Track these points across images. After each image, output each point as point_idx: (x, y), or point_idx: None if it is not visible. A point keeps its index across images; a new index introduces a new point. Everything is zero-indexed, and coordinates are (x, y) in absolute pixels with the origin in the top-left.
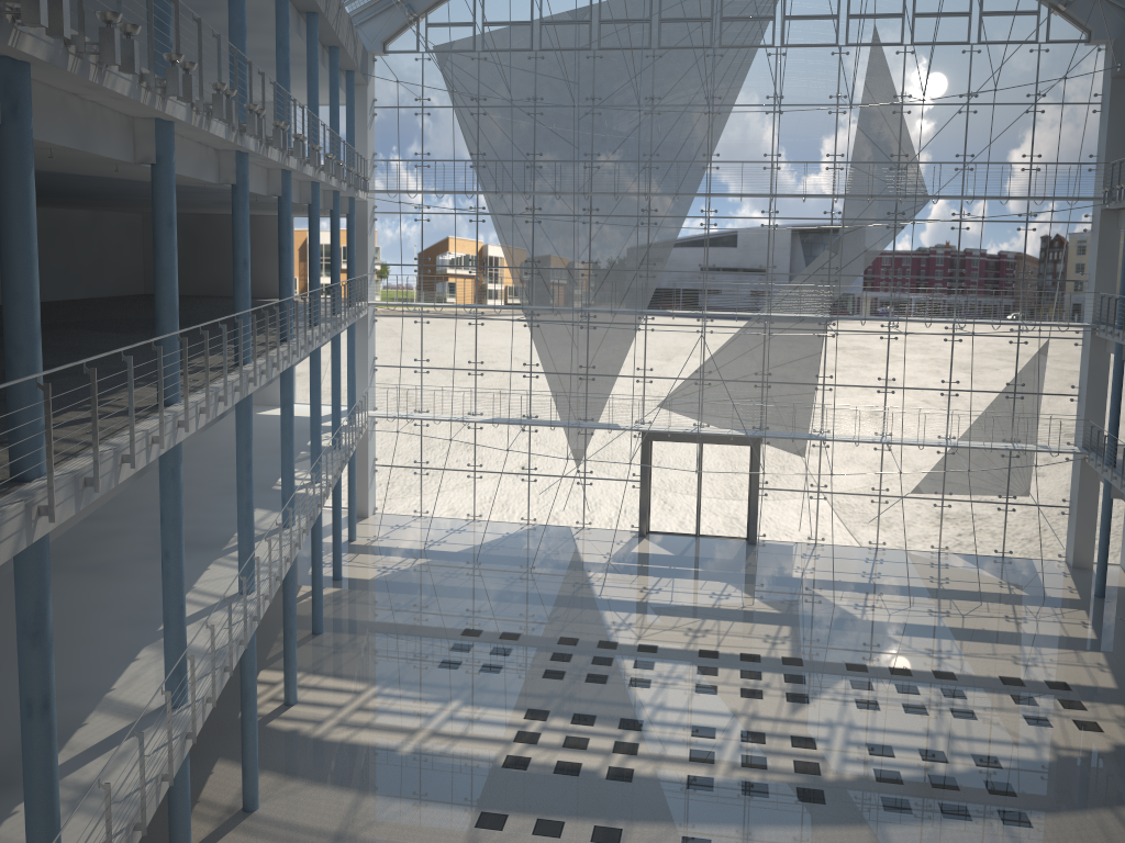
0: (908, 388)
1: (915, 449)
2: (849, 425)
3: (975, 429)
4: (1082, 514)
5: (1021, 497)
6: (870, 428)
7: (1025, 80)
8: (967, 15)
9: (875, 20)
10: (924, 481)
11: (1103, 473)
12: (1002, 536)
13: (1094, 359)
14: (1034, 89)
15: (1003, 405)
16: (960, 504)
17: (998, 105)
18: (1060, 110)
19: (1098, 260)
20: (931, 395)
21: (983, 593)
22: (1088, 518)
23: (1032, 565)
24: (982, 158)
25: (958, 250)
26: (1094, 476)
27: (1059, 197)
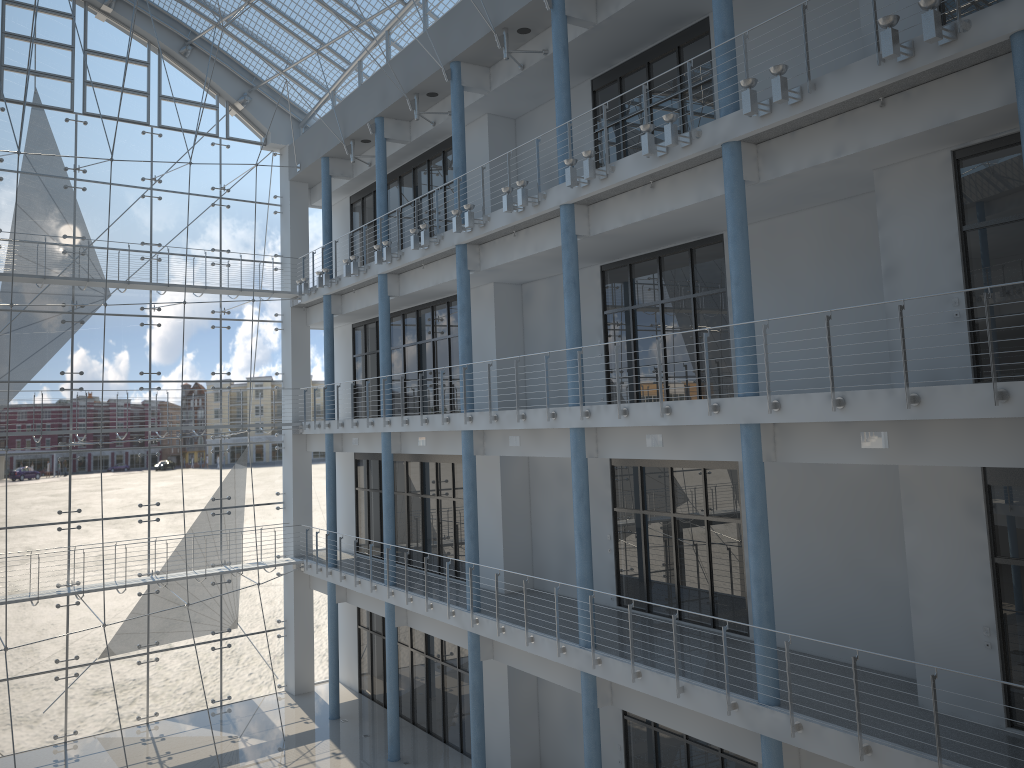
0: (98, 519)
1: (112, 596)
2: (21, 580)
3: (181, 558)
4: (300, 631)
5: (236, 628)
6: (51, 579)
7: (210, 173)
8: (146, 95)
9: (38, 78)
10: (125, 634)
11: (327, 577)
12: (219, 680)
13: (298, 460)
14: (219, 183)
15: (210, 524)
16: (170, 653)
17: (184, 194)
18: (245, 207)
19: (293, 358)
20: (127, 524)
21: (218, 756)
22: (306, 635)
23: (256, 706)
24: (171, 248)
25: (150, 349)
26: (308, 587)
27: (256, 289)
